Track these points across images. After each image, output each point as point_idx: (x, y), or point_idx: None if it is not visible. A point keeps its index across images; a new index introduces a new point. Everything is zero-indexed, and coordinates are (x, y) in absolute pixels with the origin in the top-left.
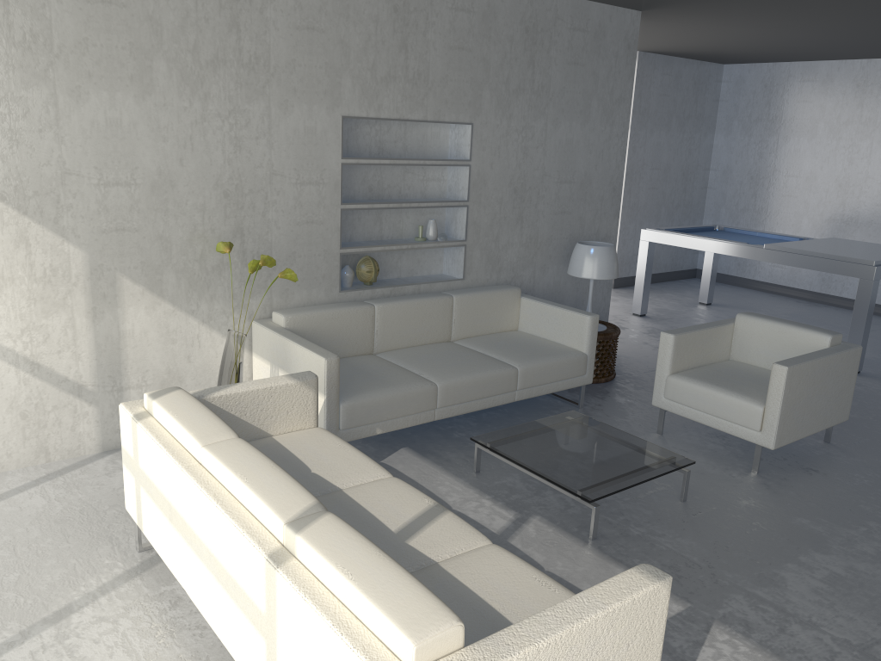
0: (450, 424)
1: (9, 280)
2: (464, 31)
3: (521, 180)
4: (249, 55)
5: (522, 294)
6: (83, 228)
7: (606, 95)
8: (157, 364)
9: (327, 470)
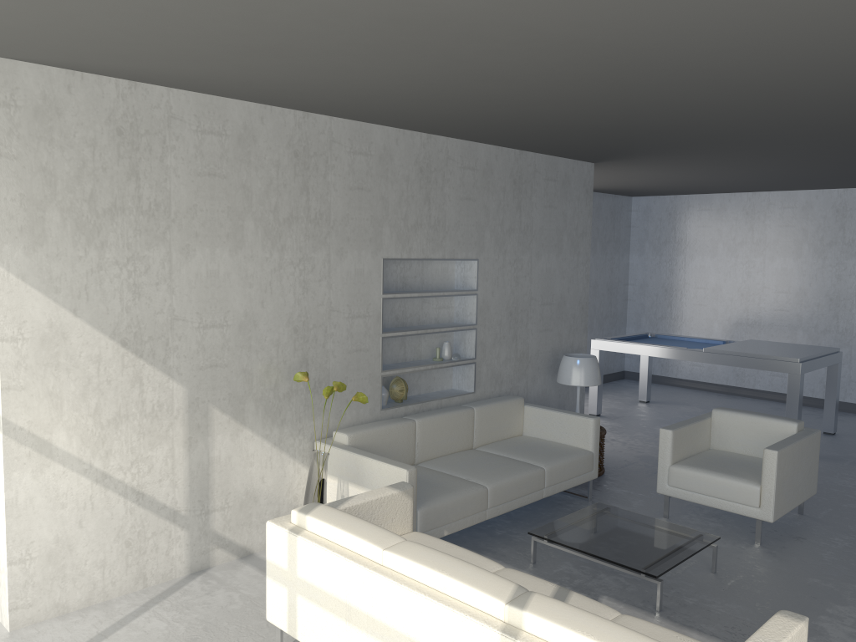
0: (488, 523)
1: (124, 416)
2: (470, 185)
3: (515, 304)
4: (315, 212)
5: (524, 403)
6: (185, 366)
7: (572, 231)
8: (237, 486)
9: None
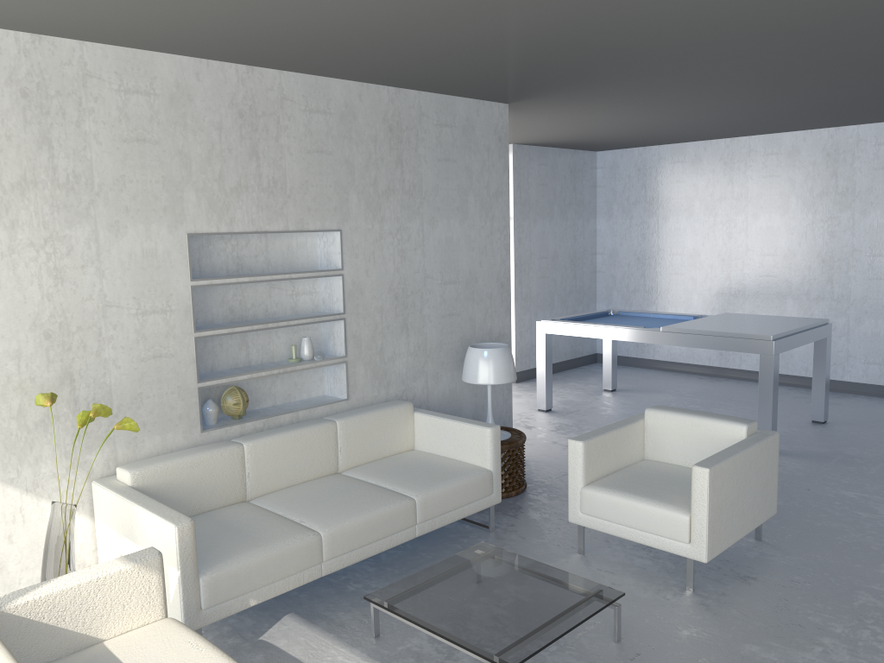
0: (344, 574)
1: None
2: (321, 133)
3: (402, 285)
4: (67, 174)
5: (415, 409)
6: None
7: (482, 190)
8: None
9: None
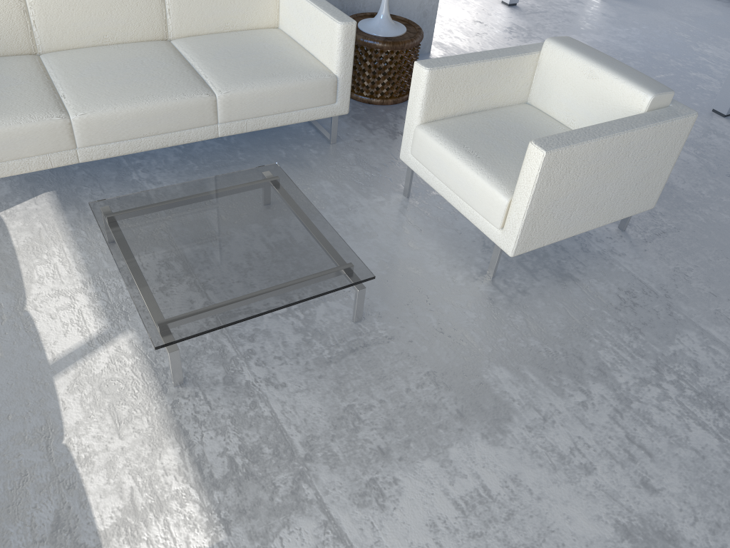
0: (141, 157)
1: None
2: None
3: None
4: None
5: None
6: None
7: None
8: None
9: None
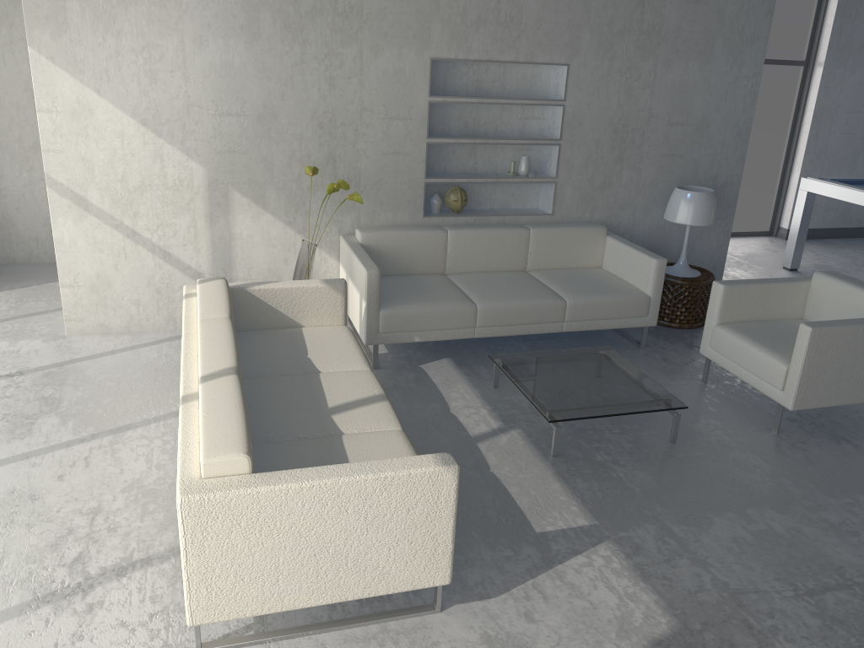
0: (503, 345)
1: (148, 186)
2: None
3: (623, 121)
4: (344, 5)
5: (610, 234)
6: (203, 149)
7: (734, 34)
8: (259, 263)
9: (320, 357)
